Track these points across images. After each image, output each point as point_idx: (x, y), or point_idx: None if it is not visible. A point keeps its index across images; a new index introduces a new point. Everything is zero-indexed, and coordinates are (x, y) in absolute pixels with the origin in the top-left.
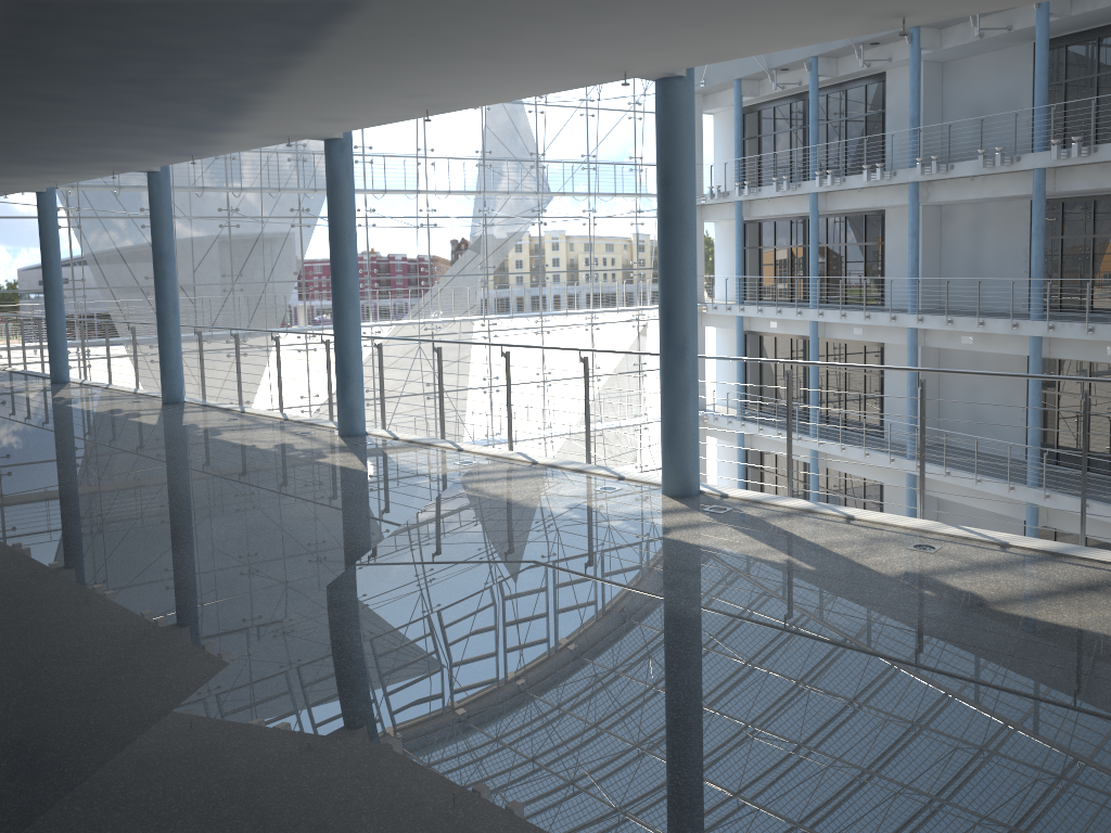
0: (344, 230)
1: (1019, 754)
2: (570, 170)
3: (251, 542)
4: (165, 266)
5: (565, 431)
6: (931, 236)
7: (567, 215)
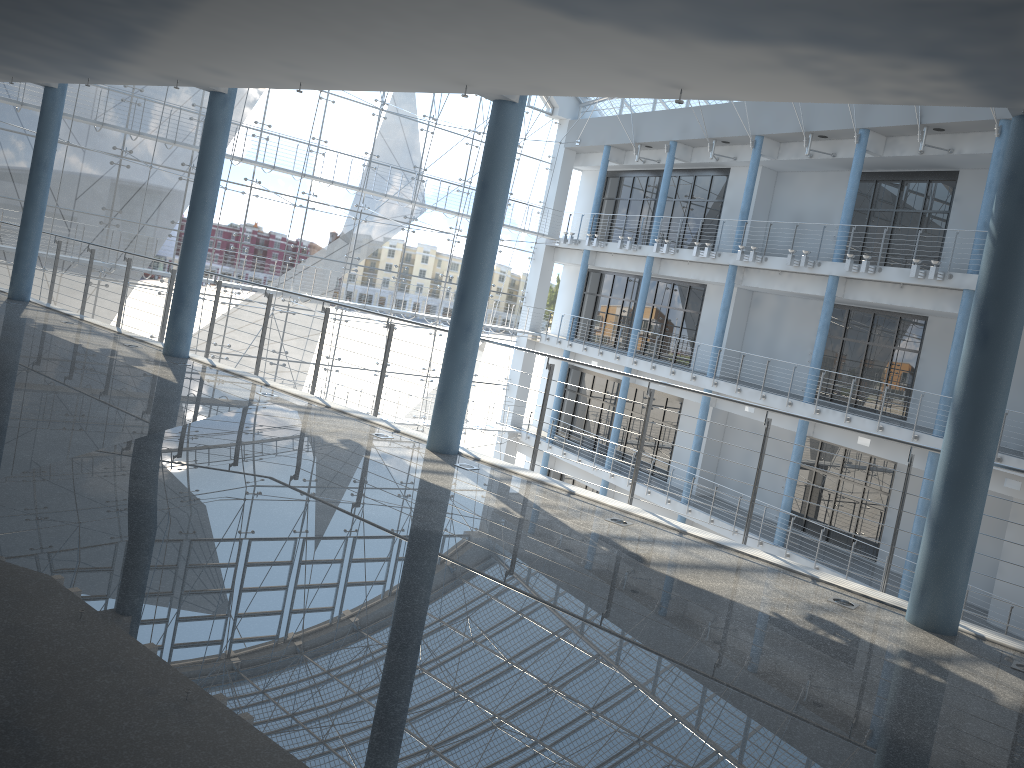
0: (210, 173)
1: (609, 649)
2: (446, 189)
3: (46, 408)
4: (41, 174)
5: (391, 420)
6: (740, 316)
7: (435, 228)
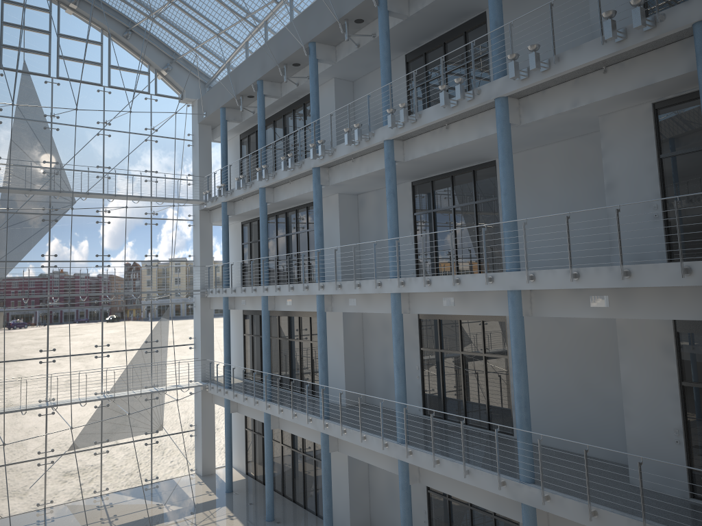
0: None
1: None
2: (85, 177)
3: None
4: None
5: (57, 402)
6: (349, 220)
7: (81, 214)
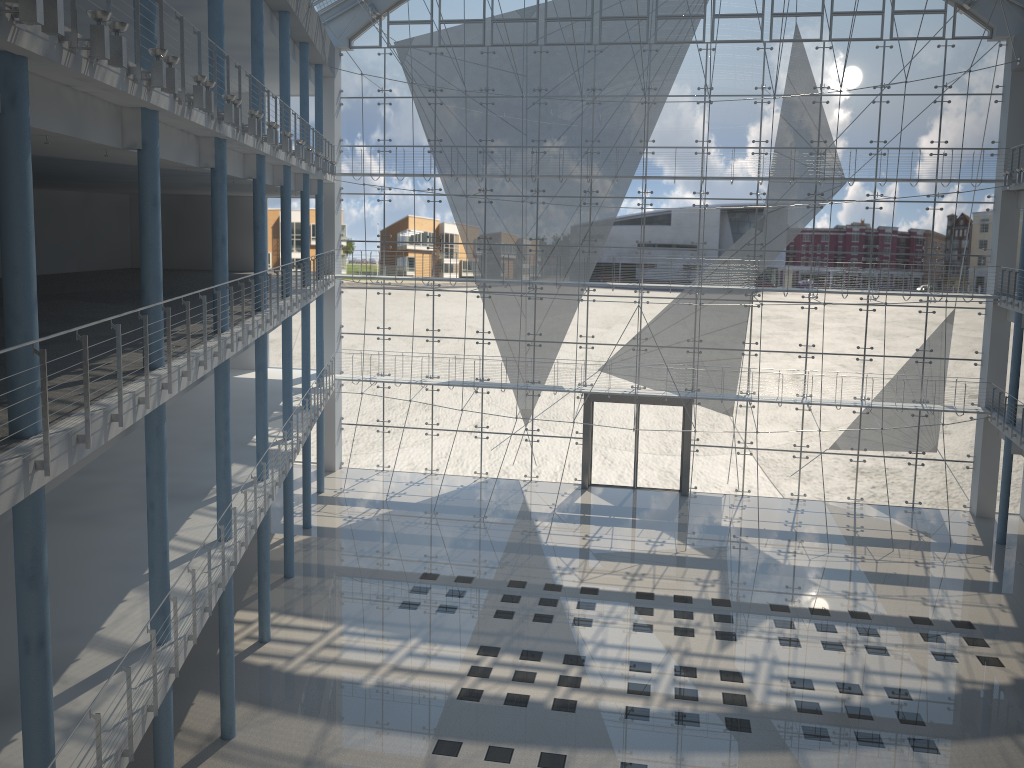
0: (214, 218)
1: None
2: (855, 156)
3: None
4: (256, 232)
5: (812, 401)
6: None
7: (848, 199)
